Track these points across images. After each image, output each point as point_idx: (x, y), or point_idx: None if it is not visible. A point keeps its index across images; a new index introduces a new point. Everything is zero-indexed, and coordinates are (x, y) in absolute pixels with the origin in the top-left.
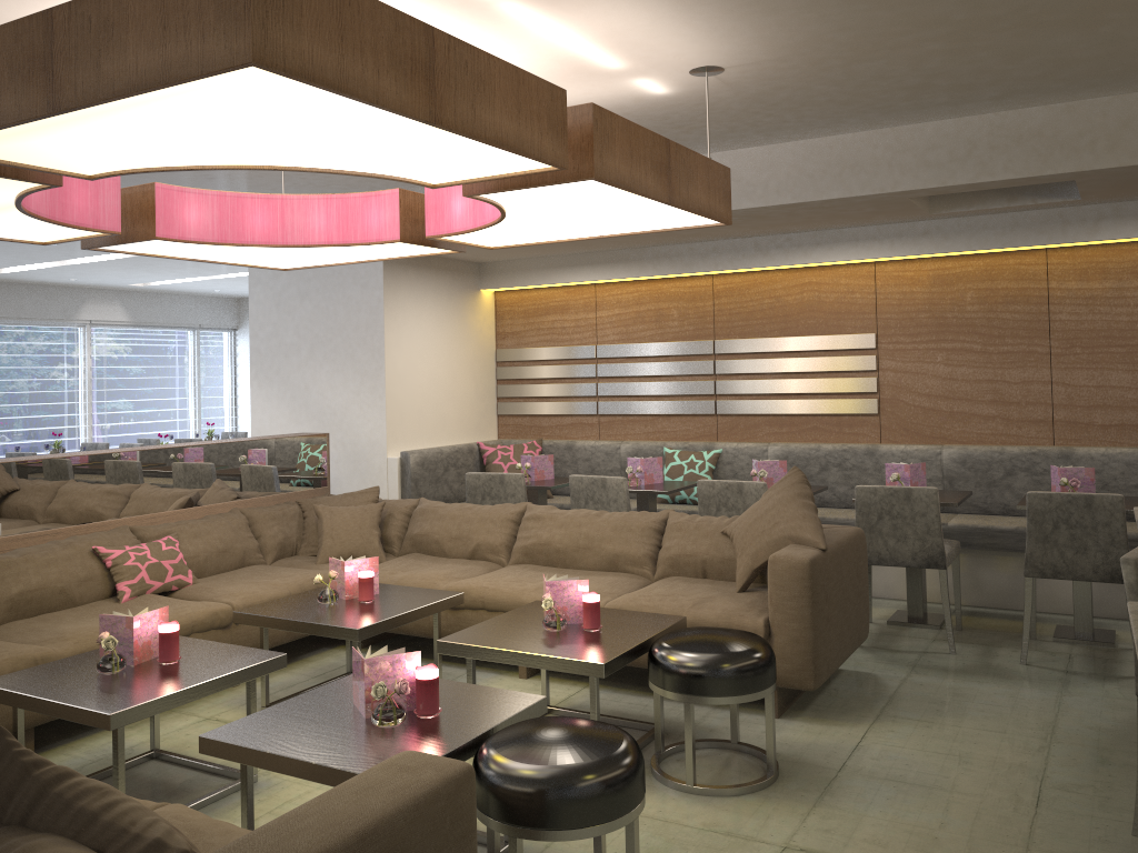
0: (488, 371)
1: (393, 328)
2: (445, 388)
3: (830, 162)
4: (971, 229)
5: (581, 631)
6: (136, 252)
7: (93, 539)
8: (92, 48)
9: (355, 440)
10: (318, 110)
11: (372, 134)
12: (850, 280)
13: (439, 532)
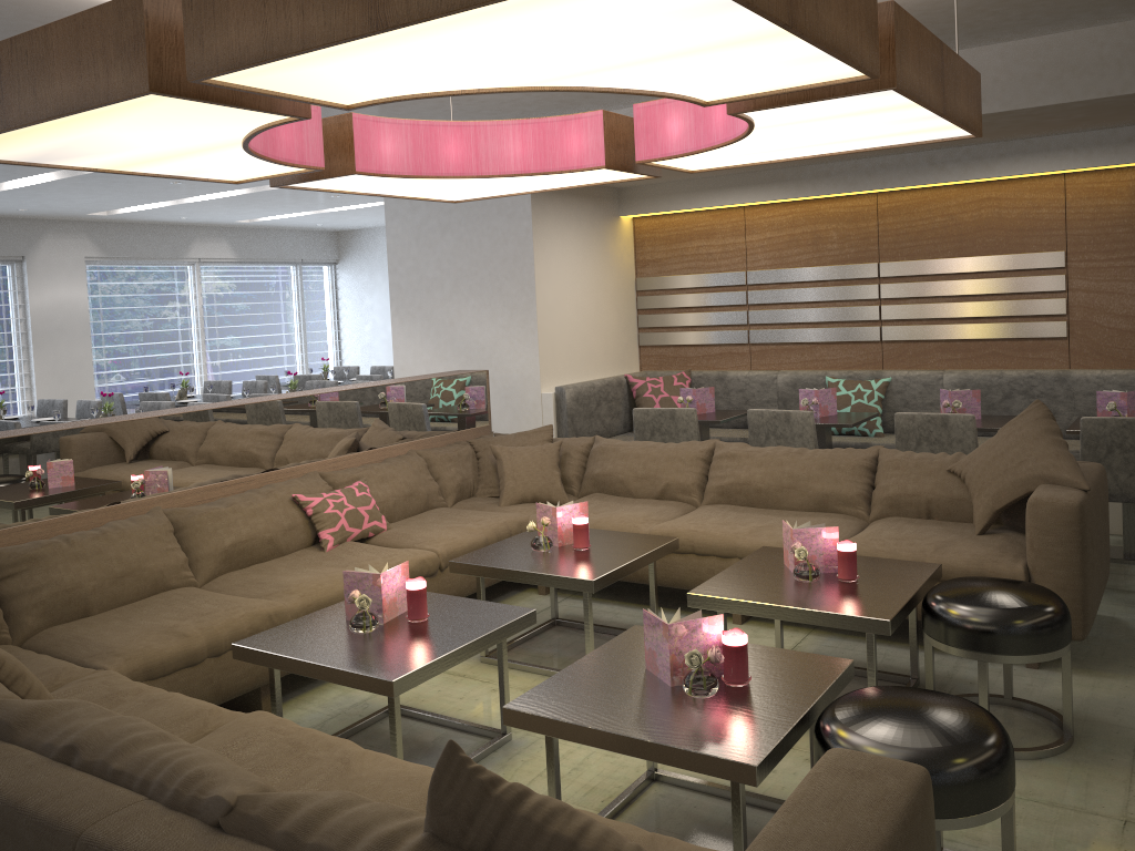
0: (629, 301)
1: (542, 259)
2: (590, 320)
3: (1047, 64)
4: None
5: (838, 582)
6: (320, 189)
7: (291, 486)
8: None
9: (505, 376)
10: (670, 16)
11: (701, 44)
12: (1036, 194)
13: (623, 472)
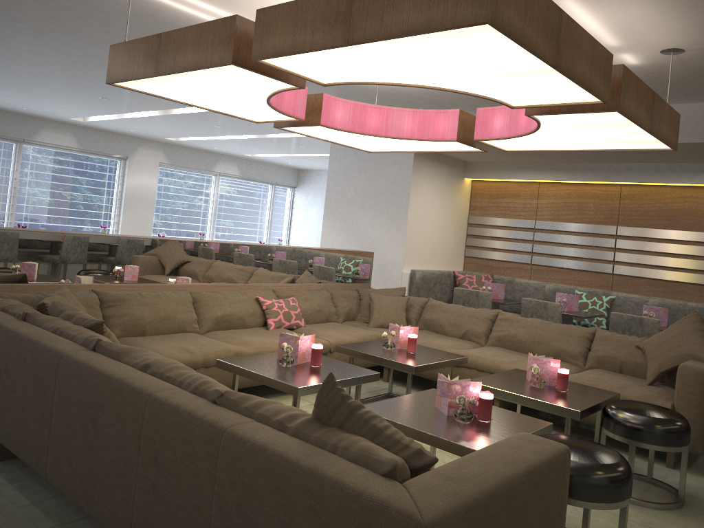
0: (462, 228)
1: (414, 195)
2: (437, 235)
3: None
4: None
5: (555, 390)
6: (299, 132)
7: (256, 292)
8: (378, 9)
9: (383, 259)
10: (493, 54)
11: (509, 71)
12: None
13: (442, 319)
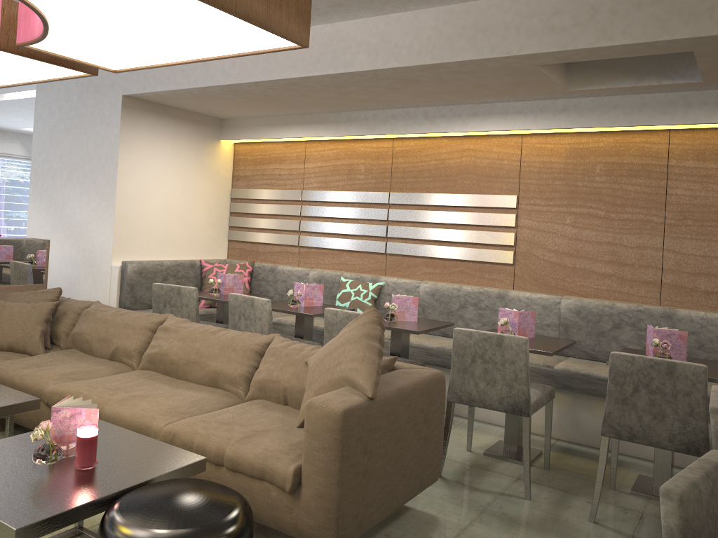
0: (222, 205)
1: (128, 160)
2: (177, 214)
3: (466, 26)
4: (604, 108)
5: (70, 468)
6: None
7: None
8: None
9: (91, 248)
10: None
11: None
12: (501, 149)
13: (91, 333)
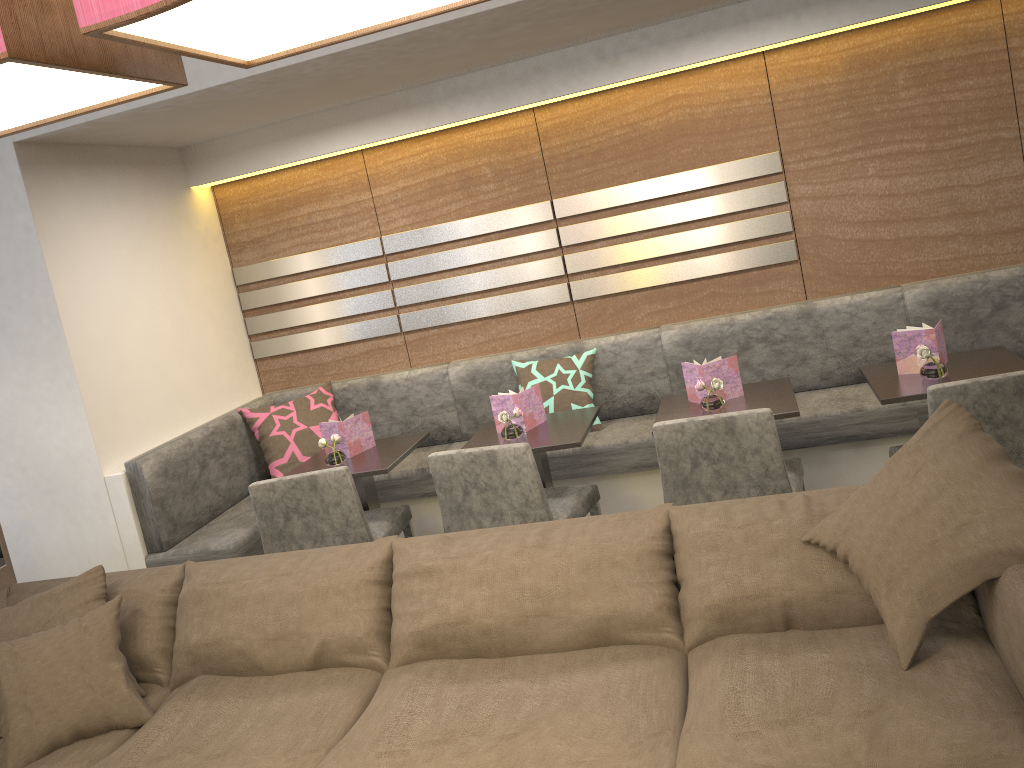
0: (228, 302)
1: (65, 269)
2: (171, 342)
3: None
4: None
5: None
6: None
7: None
8: None
9: (41, 459)
10: None
11: None
12: (733, 83)
13: (241, 634)
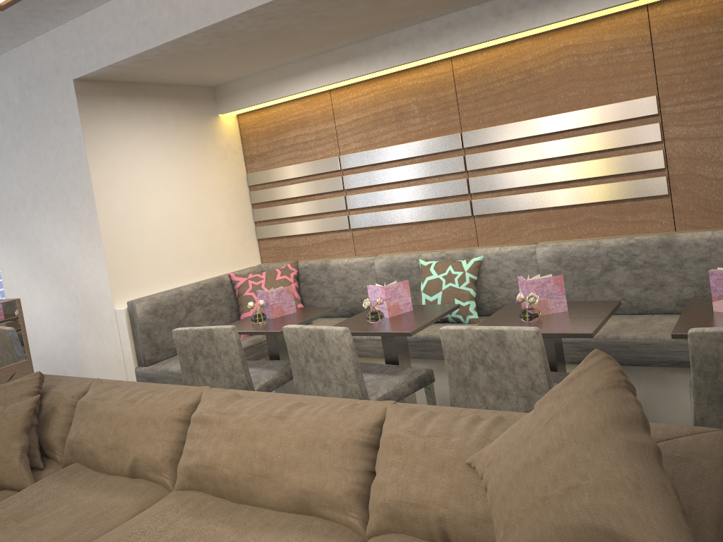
0: (240, 197)
1: (103, 166)
2: (185, 222)
3: None
4: None
5: None
6: None
7: None
8: None
9: (85, 292)
10: None
11: None
12: (617, 34)
13: (93, 440)
